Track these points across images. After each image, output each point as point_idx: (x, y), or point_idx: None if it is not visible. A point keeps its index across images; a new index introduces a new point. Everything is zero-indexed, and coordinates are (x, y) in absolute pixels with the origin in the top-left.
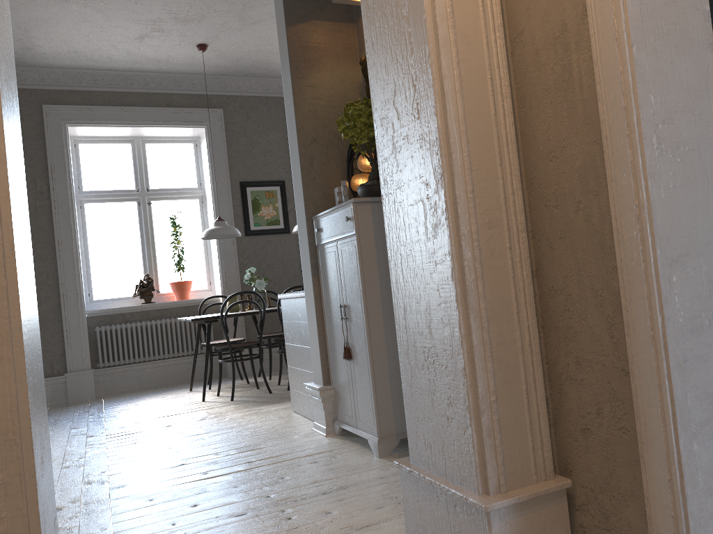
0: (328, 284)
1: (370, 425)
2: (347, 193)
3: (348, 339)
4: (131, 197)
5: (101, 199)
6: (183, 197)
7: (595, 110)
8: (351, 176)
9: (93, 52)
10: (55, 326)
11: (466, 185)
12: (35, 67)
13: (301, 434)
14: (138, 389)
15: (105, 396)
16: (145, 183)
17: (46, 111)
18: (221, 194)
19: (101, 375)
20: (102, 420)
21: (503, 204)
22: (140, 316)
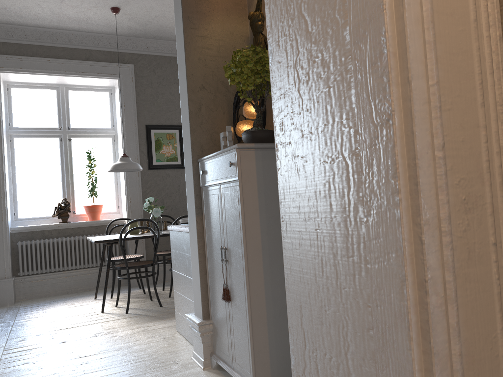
0: (211, 225)
1: (246, 371)
2: (231, 138)
3: (227, 281)
4: (55, 134)
5: (28, 135)
6: (98, 135)
7: None
8: (236, 122)
9: (21, 9)
10: None
11: (432, 135)
12: None
13: (180, 363)
14: (52, 294)
15: (24, 300)
16: (66, 123)
17: None
18: (130, 134)
19: (21, 282)
20: (9, 329)
21: (486, 169)
22: (58, 233)
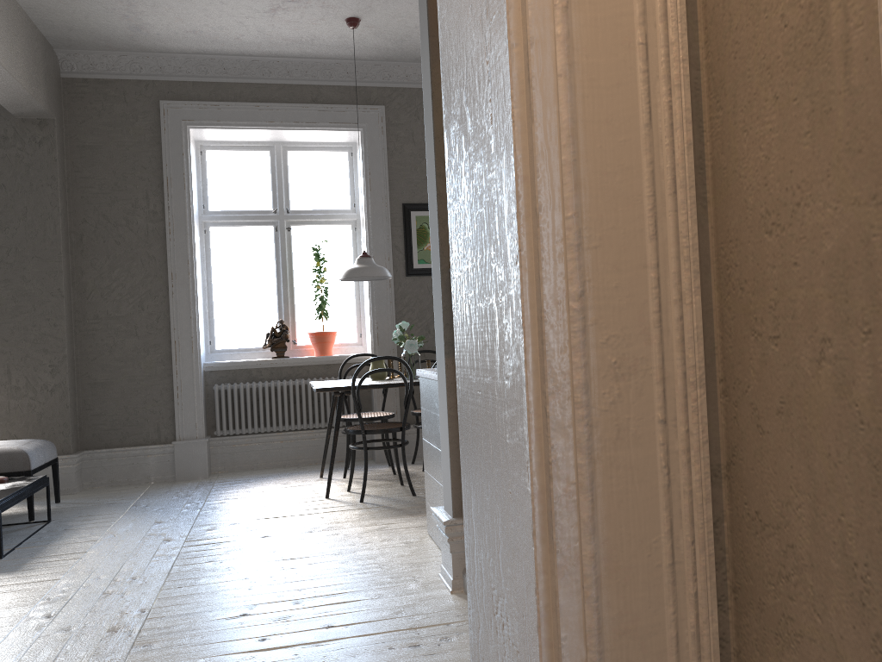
0: None
1: None
2: None
3: None
4: (267, 220)
5: (230, 222)
6: (331, 221)
7: (879, 118)
8: None
9: (217, 31)
10: (164, 381)
11: (567, 281)
12: (151, 52)
13: (420, 581)
14: (262, 467)
15: (222, 472)
16: (284, 203)
17: (164, 109)
18: (377, 219)
19: (218, 446)
20: (196, 513)
21: (655, 323)
22: (270, 373)
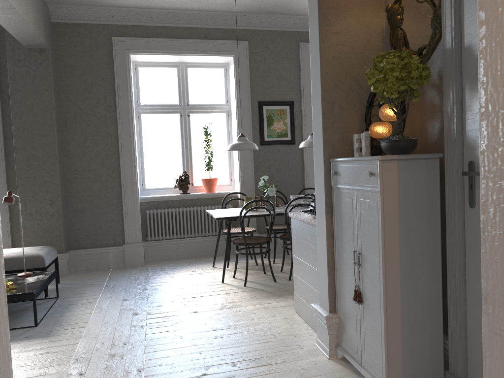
0: (342, 225)
1: (378, 372)
2: (369, 144)
3: (359, 284)
4: (175, 110)
5: (153, 111)
6: (214, 111)
7: None
8: (369, 121)
9: None
10: (117, 209)
11: None
12: (107, 6)
13: (305, 349)
14: (175, 258)
15: (151, 262)
16: (186, 100)
17: (115, 42)
18: (243, 111)
19: (149, 246)
20: (146, 293)
21: None
22: (179, 203)
